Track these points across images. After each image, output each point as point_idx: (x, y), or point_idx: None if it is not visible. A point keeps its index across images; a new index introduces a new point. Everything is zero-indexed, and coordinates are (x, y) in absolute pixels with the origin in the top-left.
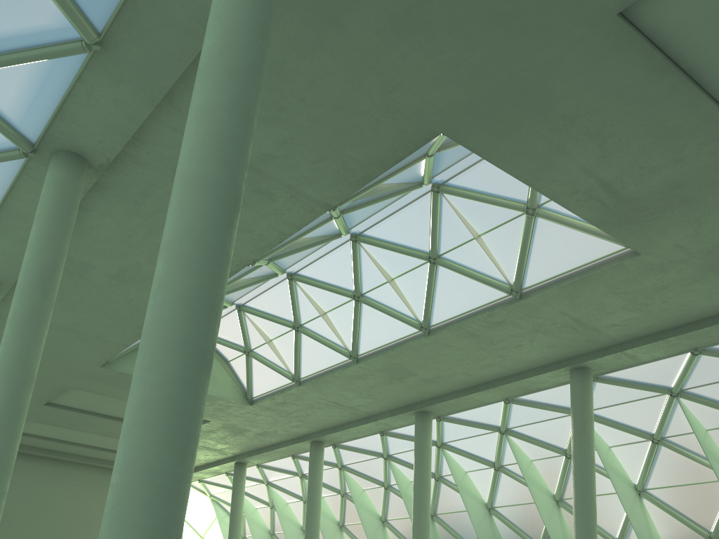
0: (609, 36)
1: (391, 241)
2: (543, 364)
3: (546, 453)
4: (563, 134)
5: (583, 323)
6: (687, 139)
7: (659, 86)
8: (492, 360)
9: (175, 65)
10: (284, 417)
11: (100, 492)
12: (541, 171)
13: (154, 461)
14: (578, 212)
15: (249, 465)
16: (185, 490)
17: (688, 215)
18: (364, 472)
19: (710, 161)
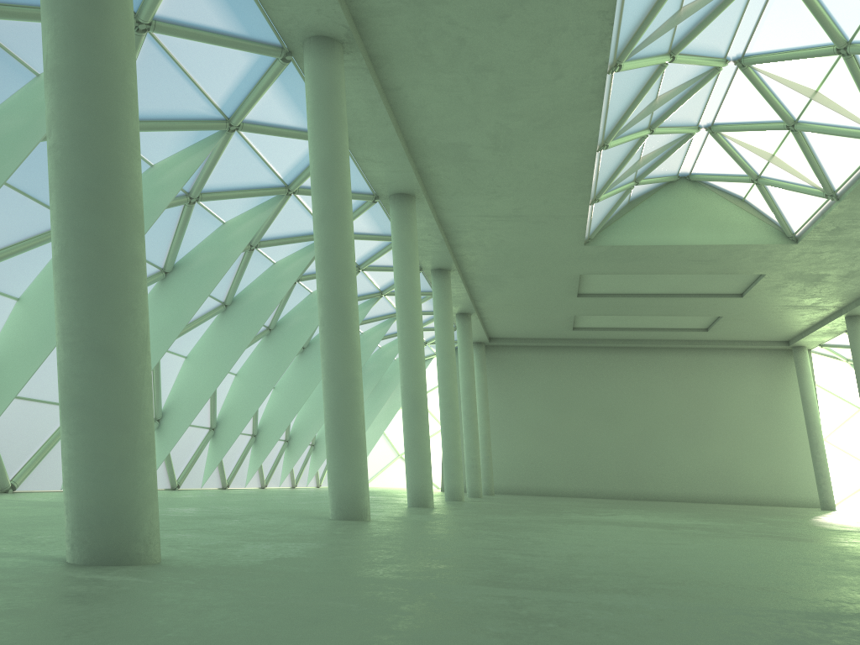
0: None
1: None
2: None
3: None
4: None
5: None
6: None
7: None
8: None
9: None
10: (858, 248)
11: (702, 373)
12: None
13: (63, 320)
14: None
15: None
16: (109, 344)
17: None
18: None
19: None
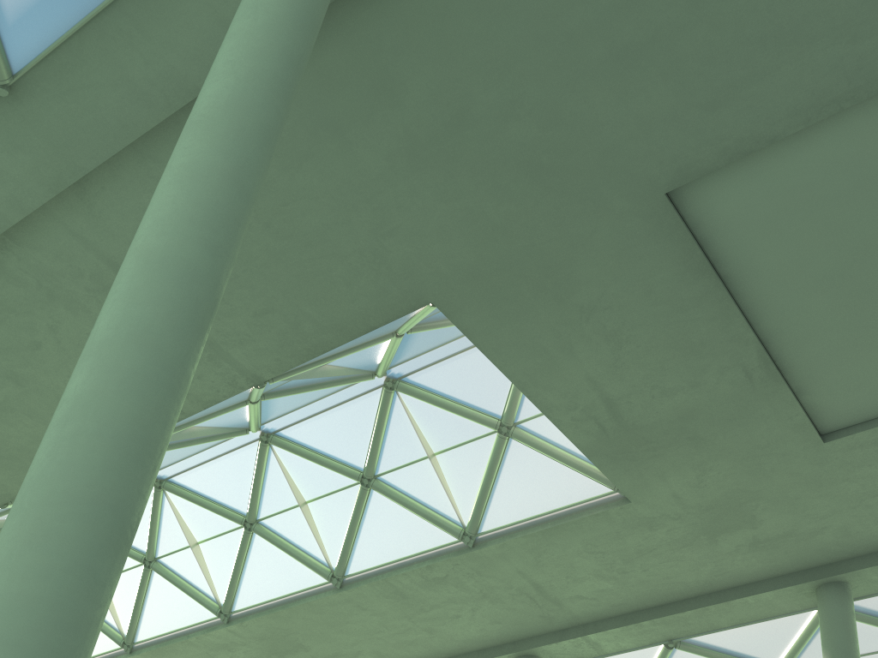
0: (651, 218)
1: (315, 447)
2: (481, 647)
3: None
4: (576, 329)
5: (544, 590)
6: (710, 359)
7: (693, 289)
8: (416, 635)
9: (108, 141)
10: None
11: None
12: (540, 373)
13: None
14: (571, 434)
15: None
16: None
17: (693, 457)
18: None
19: (729, 391)
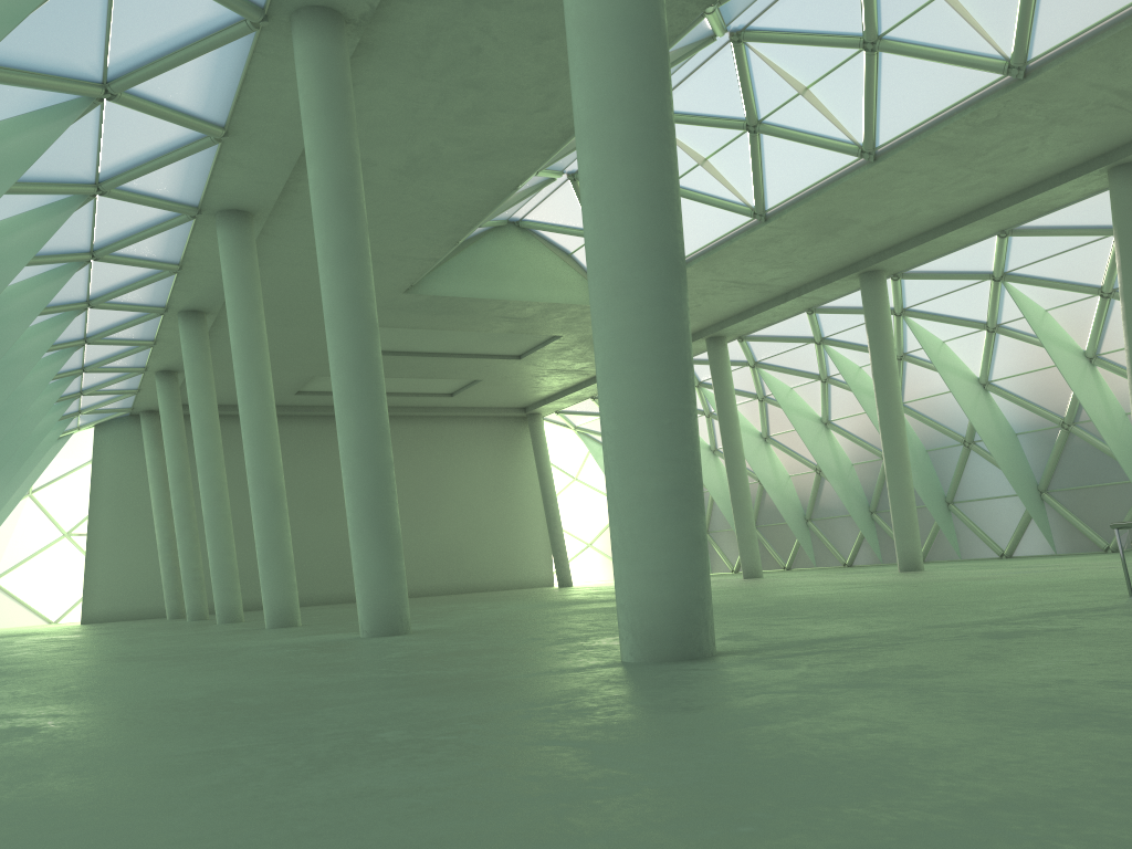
0: None
1: (797, 29)
2: (1062, 170)
3: (1069, 297)
4: None
5: None
6: None
7: None
8: (978, 179)
9: None
10: None
11: (433, 446)
12: None
13: (654, 400)
14: None
15: None
16: (695, 426)
17: None
18: (788, 366)
19: None
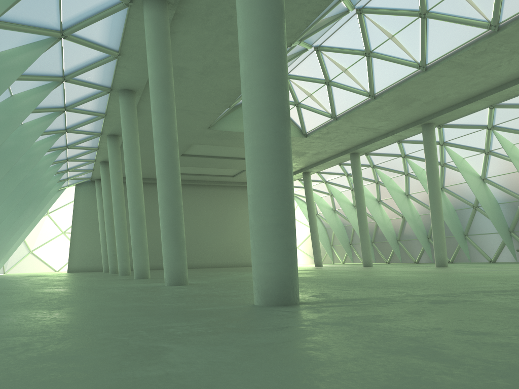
0: None
1: (388, 7)
2: None
3: None
4: None
5: None
6: None
7: None
8: (478, 80)
9: None
10: (329, 142)
11: (225, 199)
12: None
13: (270, 180)
14: None
15: (312, 173)
16: (291, 193)
17: None
18: (389, 168)
19: None
